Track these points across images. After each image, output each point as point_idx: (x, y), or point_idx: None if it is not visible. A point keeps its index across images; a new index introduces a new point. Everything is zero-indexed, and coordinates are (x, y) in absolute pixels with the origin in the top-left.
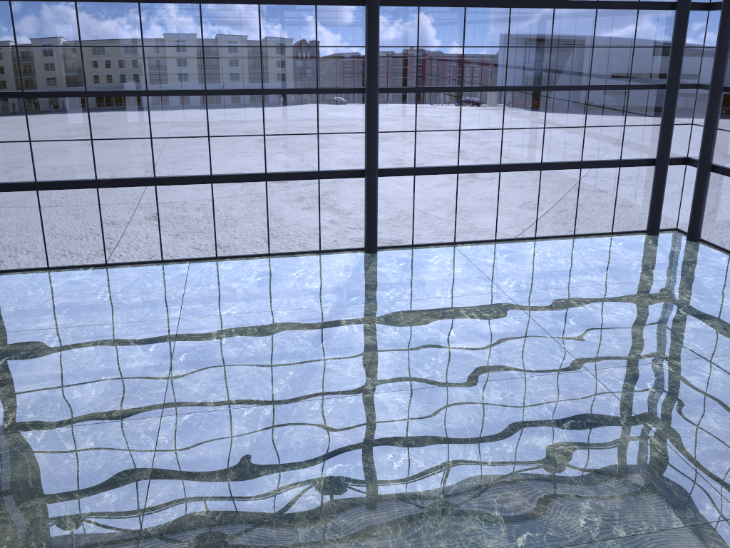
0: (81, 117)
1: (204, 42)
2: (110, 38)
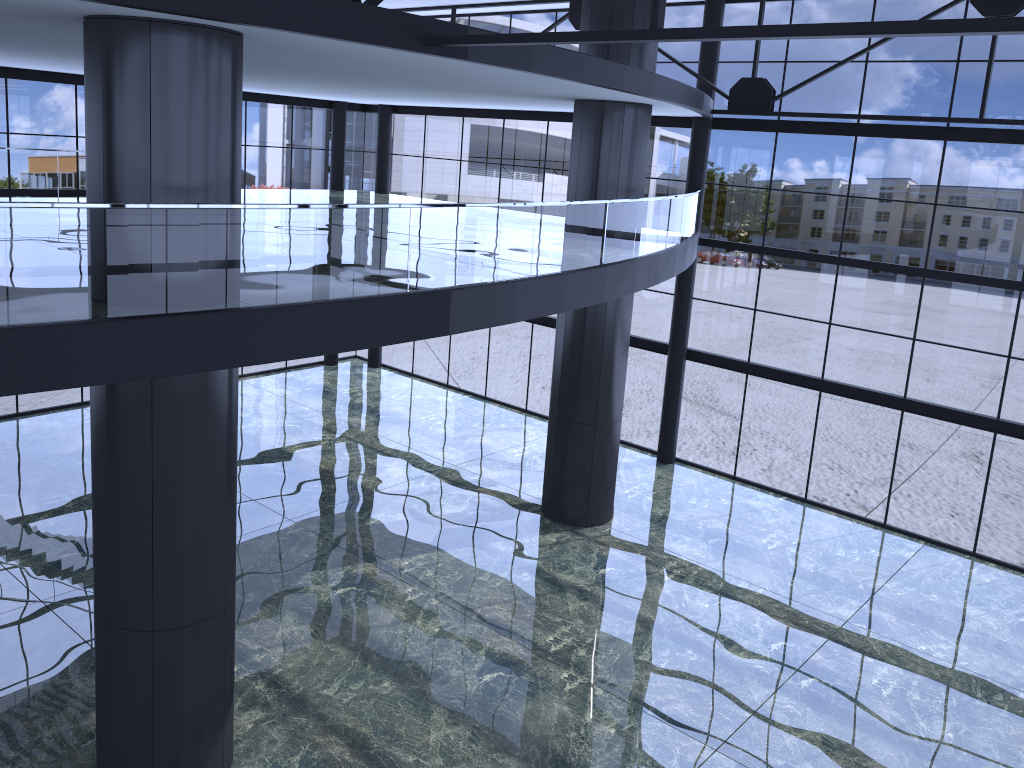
0: (932, 288)
1: None
2: (1007, 184)
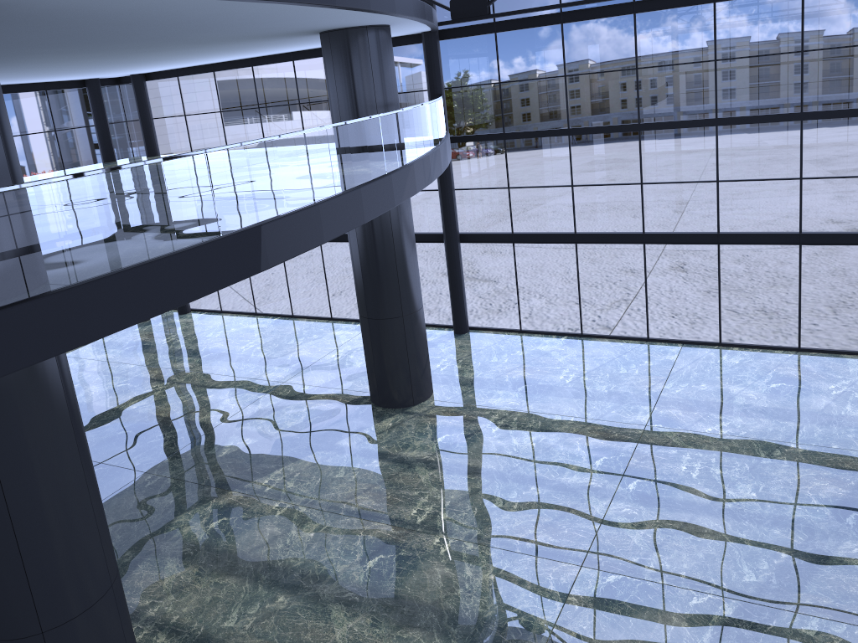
0: (617, 145)
1: (772, 43)
2: (655, 52)
